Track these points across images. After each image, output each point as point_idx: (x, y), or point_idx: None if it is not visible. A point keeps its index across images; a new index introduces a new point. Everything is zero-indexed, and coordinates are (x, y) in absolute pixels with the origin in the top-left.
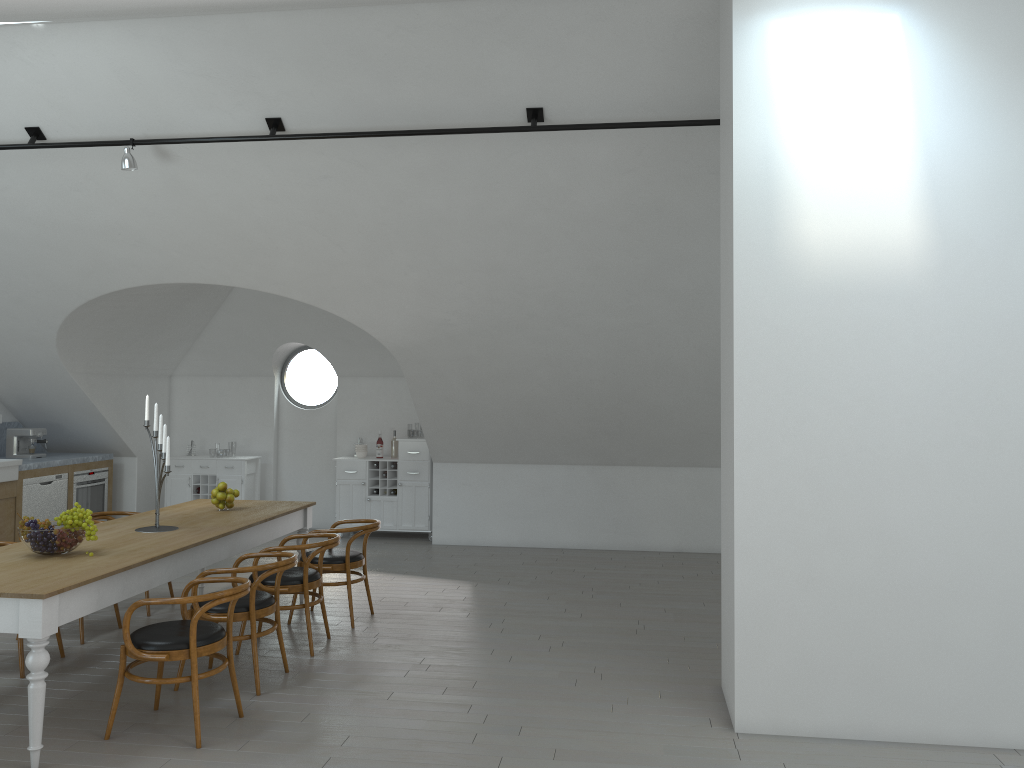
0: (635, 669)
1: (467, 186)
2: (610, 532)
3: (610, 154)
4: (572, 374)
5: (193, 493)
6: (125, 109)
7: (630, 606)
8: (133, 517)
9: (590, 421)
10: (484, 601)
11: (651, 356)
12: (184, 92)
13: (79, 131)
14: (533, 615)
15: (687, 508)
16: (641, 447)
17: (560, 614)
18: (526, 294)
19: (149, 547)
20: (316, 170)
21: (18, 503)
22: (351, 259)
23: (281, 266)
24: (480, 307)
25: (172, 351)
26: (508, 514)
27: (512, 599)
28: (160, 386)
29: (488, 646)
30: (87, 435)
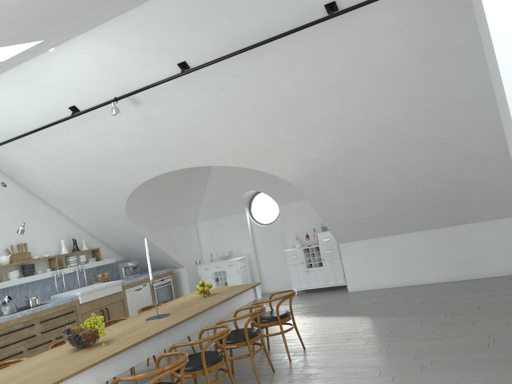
0: (490, 382)
1: (304, 70)
2: (460, 269)
3: (390, 18)
4: (408, 173)
5: (215, 282)
6: (108, 82)
7: (481, 323)
8: (153, 309)
9: (429, 201)
10: (377, 330)
11: (459, 150)
12: (131, 62)
13: (92, 101)
14: (410, 338)
15: (511, 245)
16: (468, 211)
17: (429, 336)
18: (362, 129)
19: (141, 333)
20: (215, 86)
21: (125, 303)
22: (252, 135)
23: (216, 149)
24: (336, 145)
25: (191, 208)
26: (390, 267)
27: (396, 327)
28: (190, 228)
29: (377, 369)
30: (158, 260)
